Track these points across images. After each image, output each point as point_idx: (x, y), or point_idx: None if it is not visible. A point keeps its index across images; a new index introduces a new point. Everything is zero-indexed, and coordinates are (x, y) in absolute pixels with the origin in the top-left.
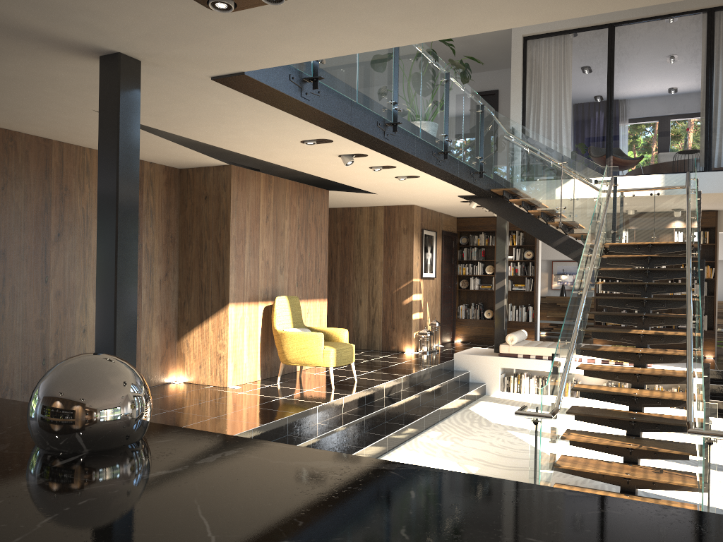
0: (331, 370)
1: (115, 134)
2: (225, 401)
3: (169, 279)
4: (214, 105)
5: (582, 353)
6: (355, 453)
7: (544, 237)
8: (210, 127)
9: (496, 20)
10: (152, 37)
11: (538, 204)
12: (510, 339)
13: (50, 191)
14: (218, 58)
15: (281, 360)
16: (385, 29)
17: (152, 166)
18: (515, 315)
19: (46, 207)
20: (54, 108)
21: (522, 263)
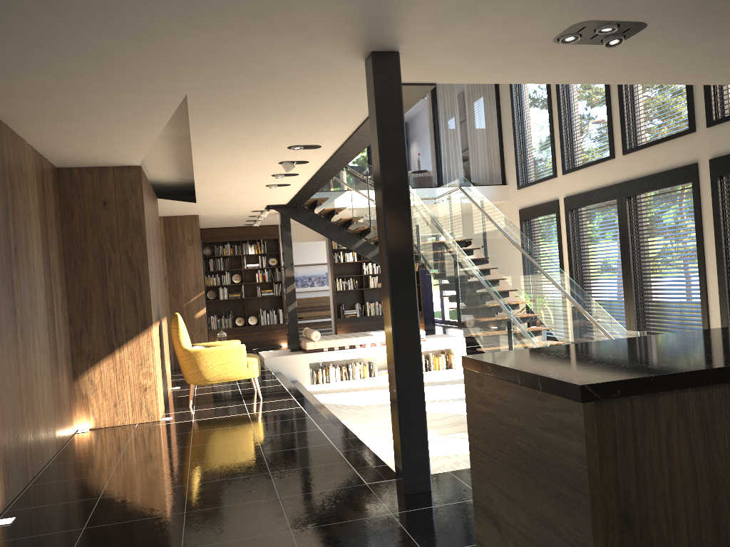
0: (257, 381)
1: (402, 132)
2: (211, 428)
3: (64, 304)
4: (323, 106)
5: (463, 327)
6: (362, 442)
7: (345, 241)
8: (251, 125)
9: (649, 79)
10: (460, 46)
11: (350, 212)
12: (315, 336)
13: (6, 191)
14: (452, 70)
15: (195, 381)
16: (594, 73)
17: (47, 163)
18: (266, 319)
19: (7, 212)
20: (146, 87)
21: (270, 270)
